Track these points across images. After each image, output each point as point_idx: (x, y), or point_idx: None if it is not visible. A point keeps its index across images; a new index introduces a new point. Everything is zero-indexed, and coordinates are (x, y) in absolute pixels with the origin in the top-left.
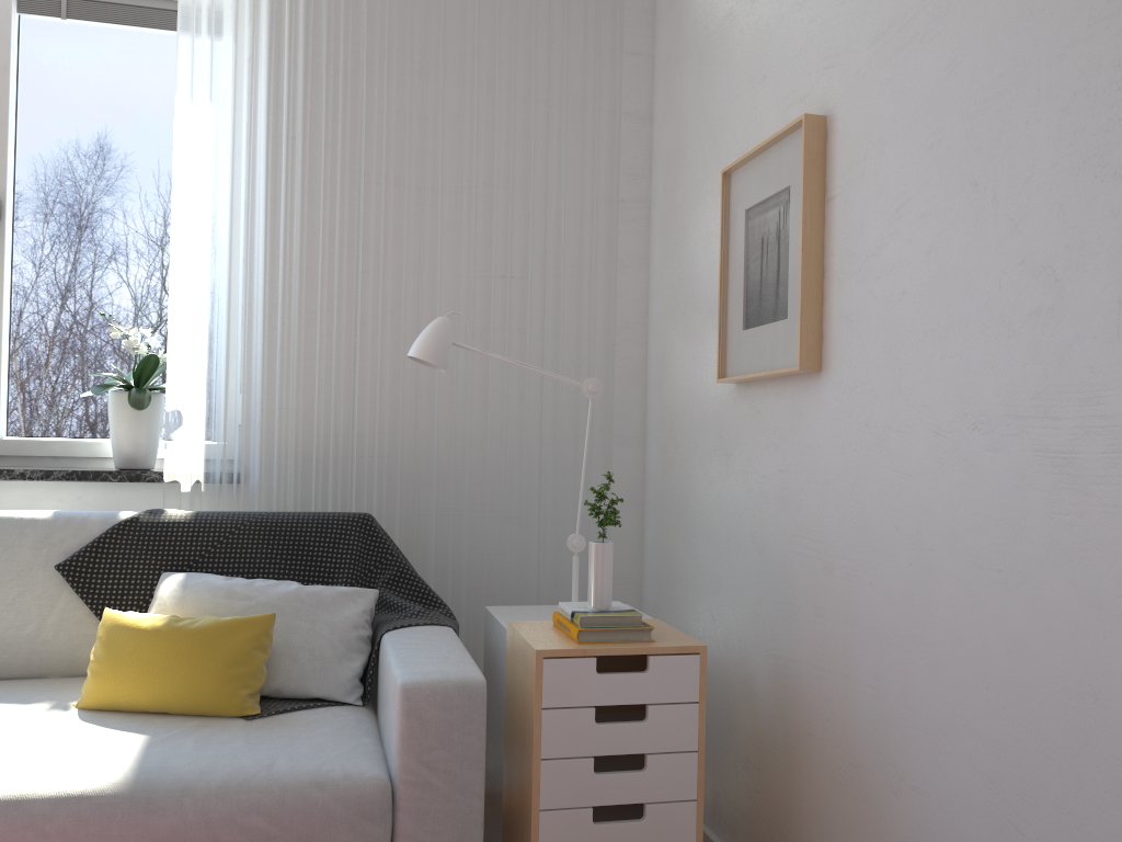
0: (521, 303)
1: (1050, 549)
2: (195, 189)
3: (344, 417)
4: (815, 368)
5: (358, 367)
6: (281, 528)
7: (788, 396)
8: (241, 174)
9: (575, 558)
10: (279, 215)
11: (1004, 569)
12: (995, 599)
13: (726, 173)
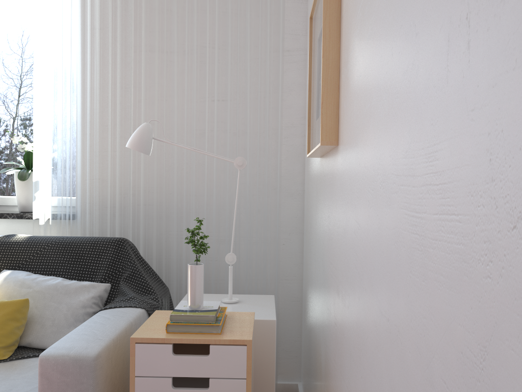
0: (222, 114)
1: (409, 310)
2: (42, 60)
3: (123, 183)
4: (333, 143)
5: (132, 155)
6: (71, 246)
7: (330, 164)
8: (66, 51)
9: (230, 268)
10: (86, 72)
11: (390, 319)
12: (386, 345)
13: (311, 17)
